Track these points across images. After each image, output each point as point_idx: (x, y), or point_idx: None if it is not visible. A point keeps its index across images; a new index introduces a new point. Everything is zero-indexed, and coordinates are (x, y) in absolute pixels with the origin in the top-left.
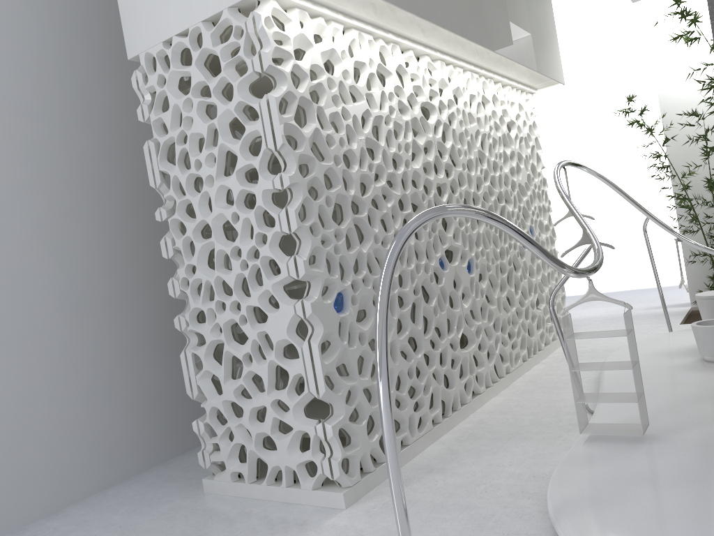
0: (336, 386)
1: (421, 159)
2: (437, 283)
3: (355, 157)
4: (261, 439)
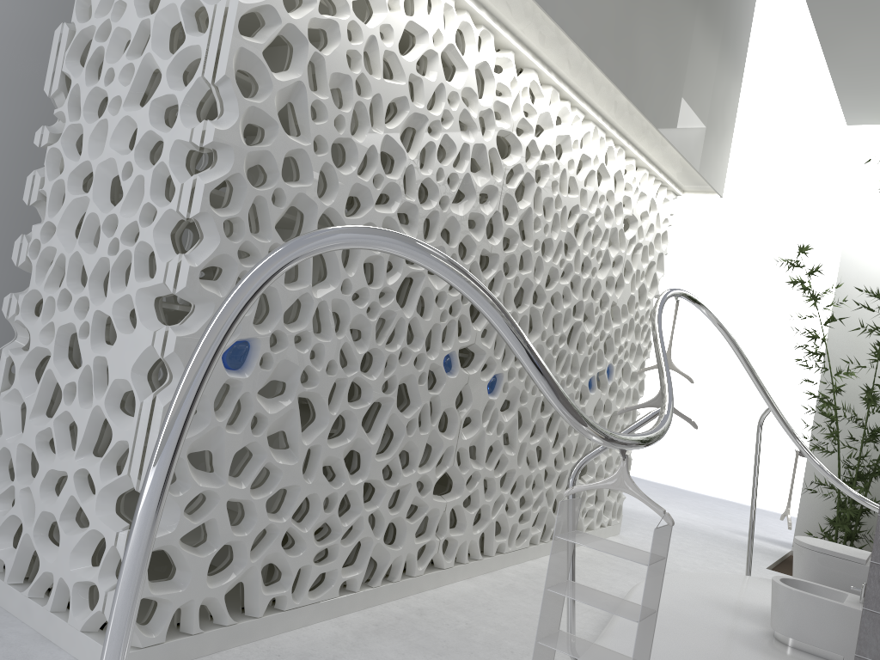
0: (179, 482)
1: (470, 206)
2: (431, 389)
3: (355, 154)
4: (48, 522)
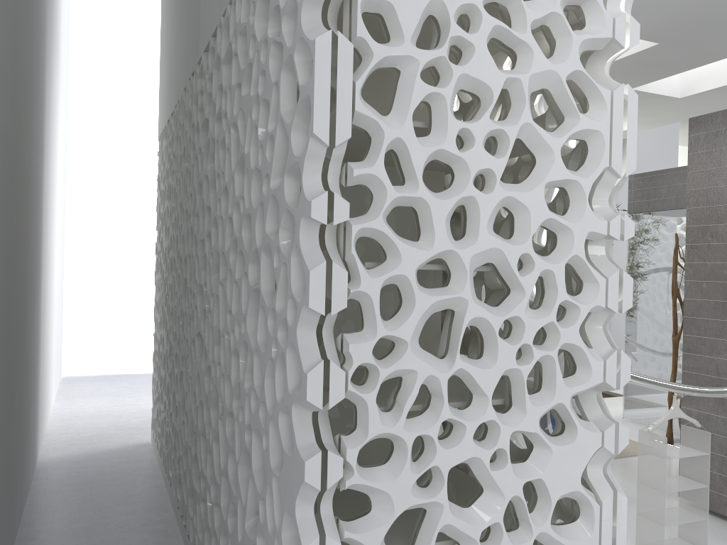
0: None
1: None
2: None
3: None
4: None
